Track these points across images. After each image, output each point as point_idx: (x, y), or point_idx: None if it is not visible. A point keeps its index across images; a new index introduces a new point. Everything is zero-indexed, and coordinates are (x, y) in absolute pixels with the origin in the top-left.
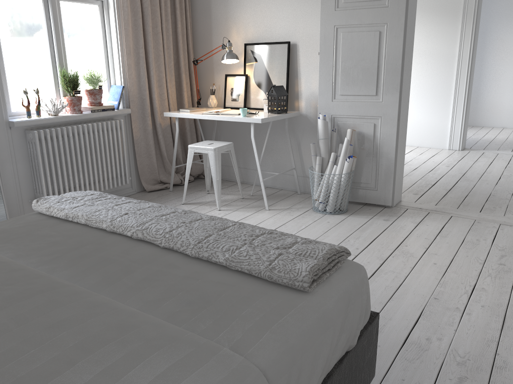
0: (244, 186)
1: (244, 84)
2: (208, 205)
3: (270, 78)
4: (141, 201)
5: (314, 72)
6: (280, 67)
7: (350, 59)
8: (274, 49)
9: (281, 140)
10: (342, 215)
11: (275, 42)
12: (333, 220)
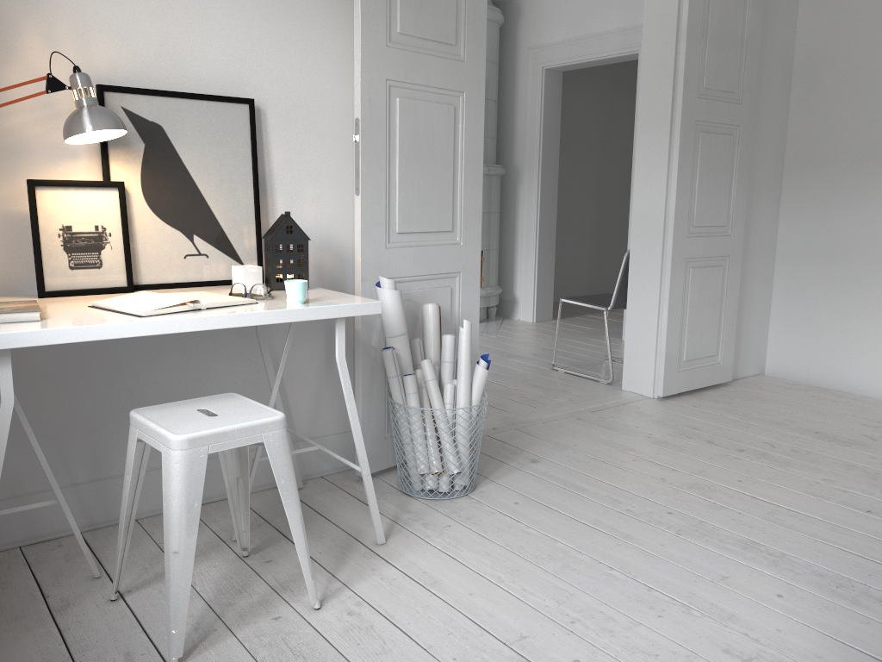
0: (136, 533)
1: (118, 214)
2: (251, 619)
3: (202, 194)
4: None
5: (310, 183)
6: (233, 166)
7: (415, 156)
8: (208, 114)
9: (224, 365)
10: (486, 484)
11: (213, 96)
12: (507, 496)
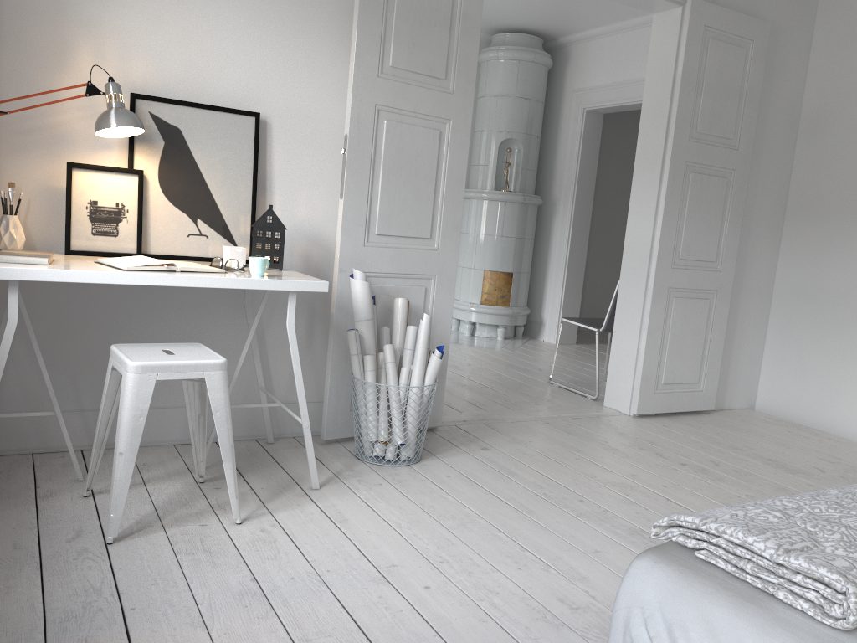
0: None
1: (136, 195)
2: (183, 523)
3: (208, 186)
4: None
5: (305, 186)
6: (237, 166)
7: (398, 170)
8: (220, 122)
9: (216, 330)
10: (430, 459)
11: (225, 108)
12: (444, 470)
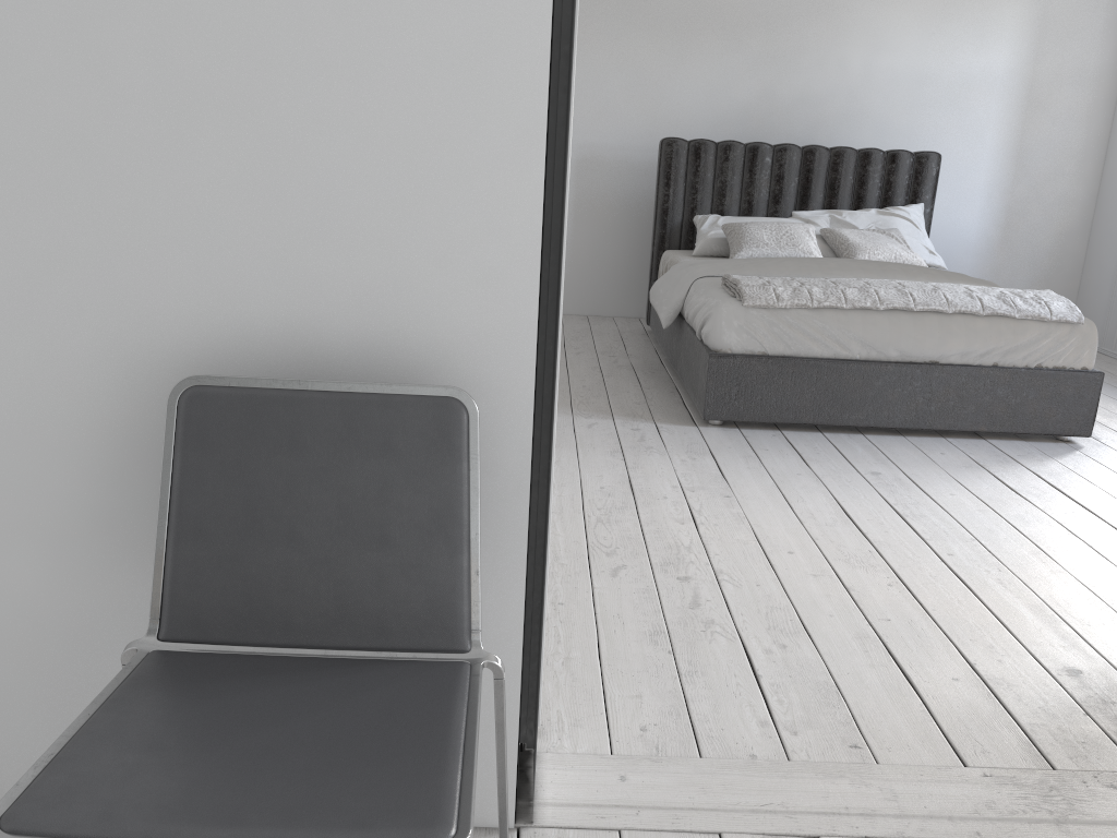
0: None
1: None
2: None
3: None
4: (971, 293)
5: None
6: None
7: None
8: None
9: None
10: None
11: None
12: None
